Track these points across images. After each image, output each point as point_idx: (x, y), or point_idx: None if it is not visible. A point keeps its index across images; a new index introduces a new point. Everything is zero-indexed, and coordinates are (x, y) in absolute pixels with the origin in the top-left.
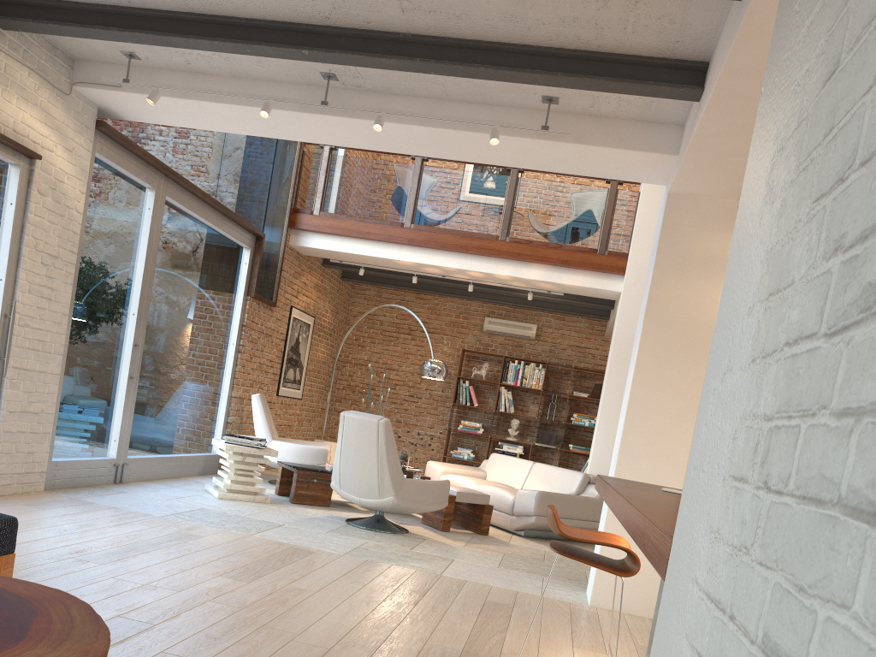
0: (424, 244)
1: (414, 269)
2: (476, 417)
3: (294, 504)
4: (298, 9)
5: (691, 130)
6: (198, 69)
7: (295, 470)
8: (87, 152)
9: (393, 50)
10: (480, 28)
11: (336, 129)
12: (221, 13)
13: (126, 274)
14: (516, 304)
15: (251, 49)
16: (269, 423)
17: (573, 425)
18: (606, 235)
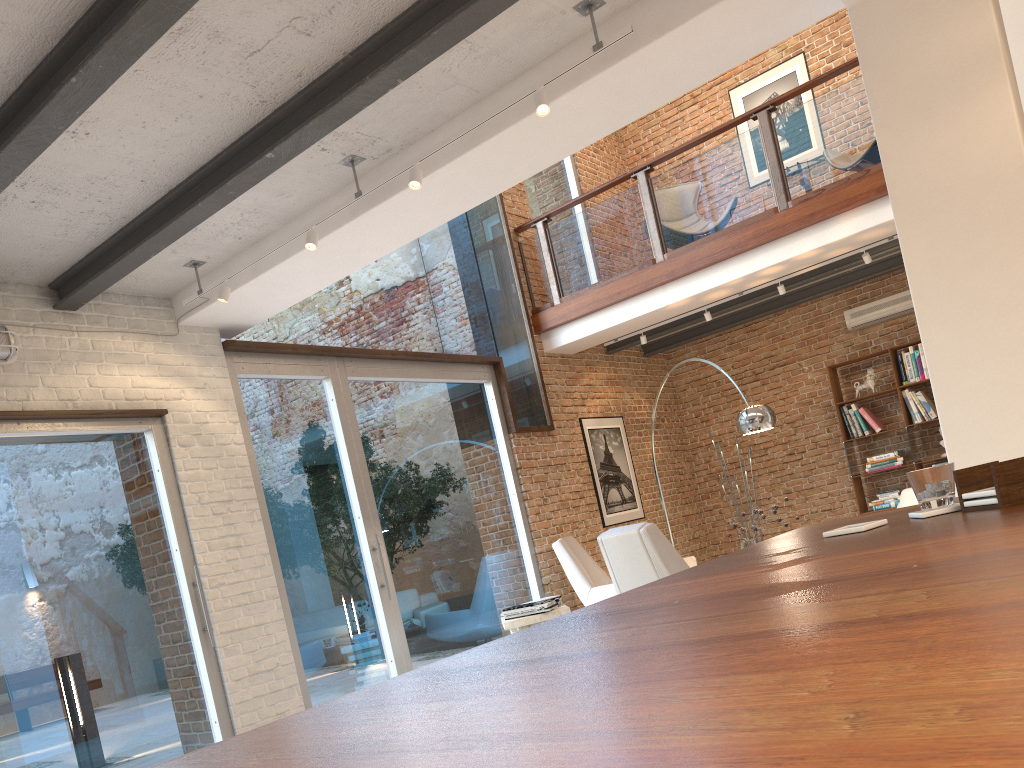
0: (687, 269)
1: (698, 305)
2: (889, 444)
3: None
4: (232, 114)
5: None
6: (253, 238)
7: None
8: (224, 379)
9: (345, 86)
10: None
11: (407, 213)
12: (189, 171)
13: (332, 479)
14: (872, 275)
15: (231, 188)
16: (582, 568)
17: None
18: None
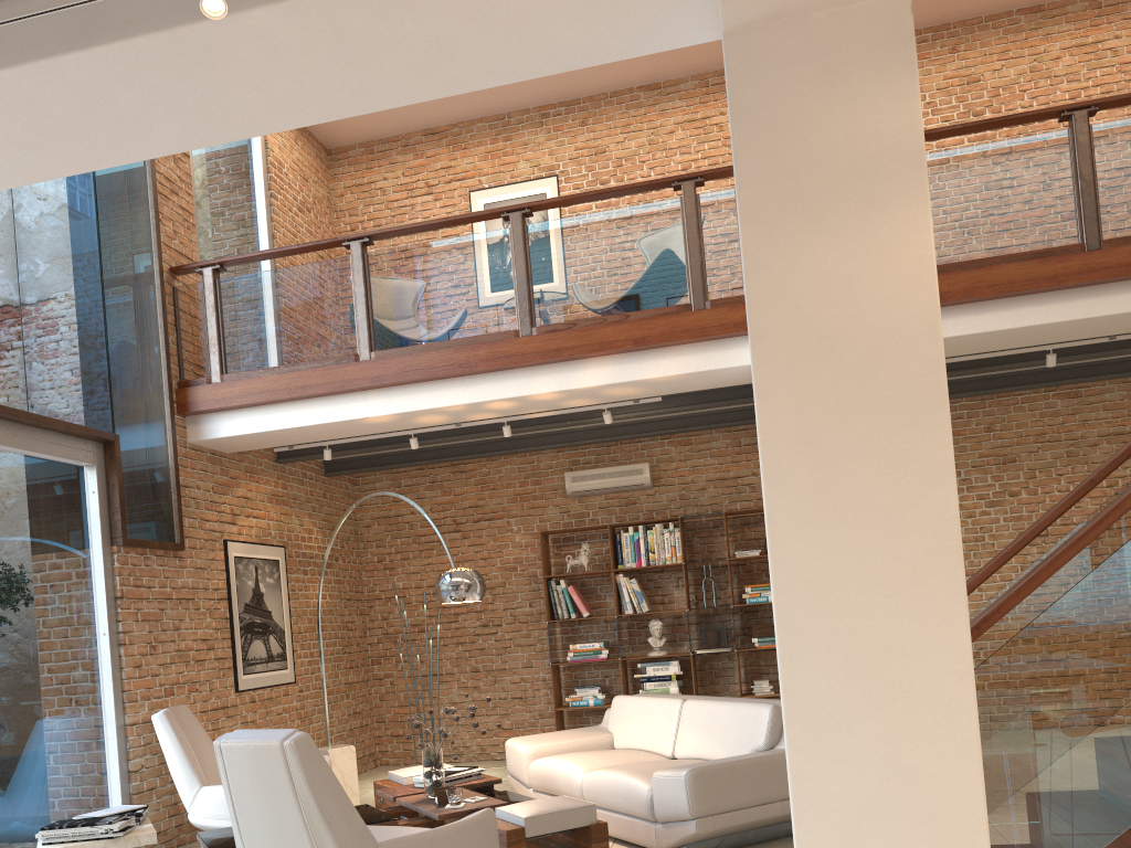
0: (399, 378)
1: (405, 427)
2: (594, 631)
3: None
4: None
5: None
6: None
7: None
8: None
9: None
10: None
11: None
12: None
13: None
14: (603, 438)
15: None
16: (194, 756)
17: (751, 605)
18: (700, 275)
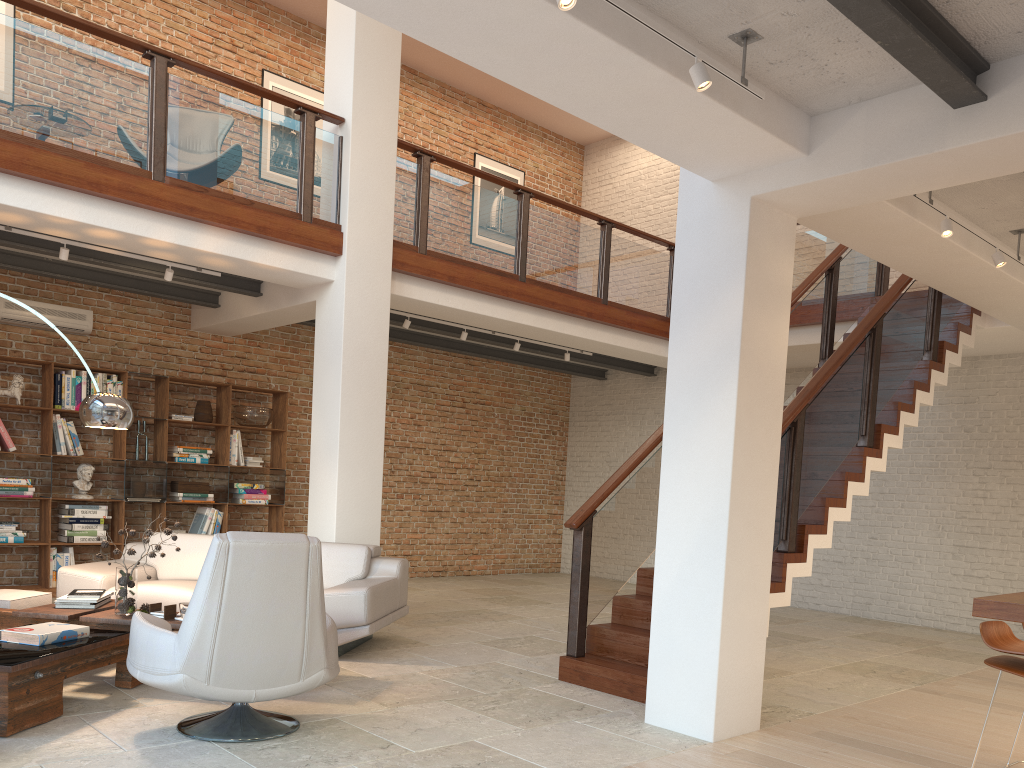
0: (14, 168)
1: None
2: (5, 467)
3: (13, 737)
4: None
5: (920, 140)
6: None
7: (3, 667)
8: None
9: None
10: None
11: None
12: None
13: None
14: (74, 277)
15: None
16: None
17: (167, 463)
18: (311, 195)
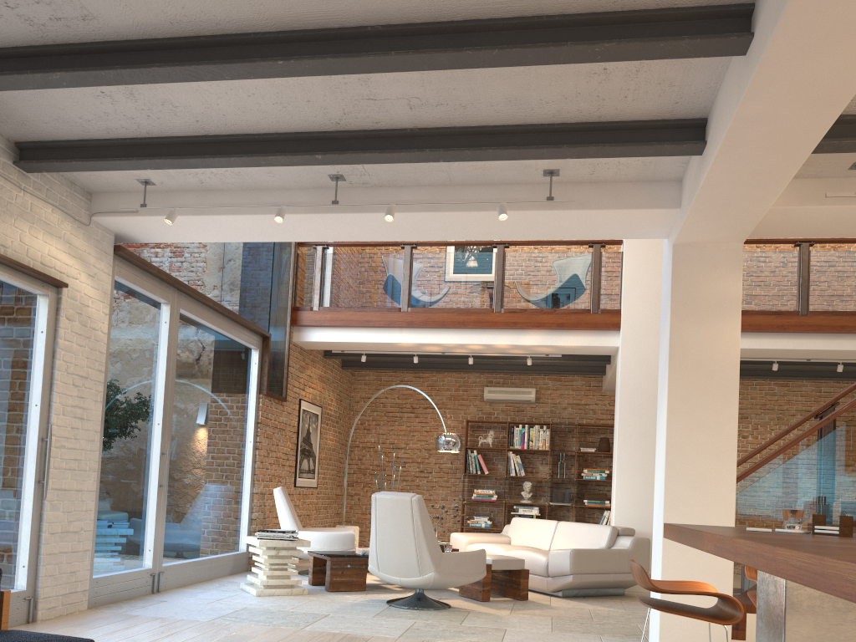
0: (423, 324)
1: (414, 350)
2: (488, 484)
3: (331, 592)
4: (310, 119)
5: (696, 182)
6: (210, 187)
7: (328, 557)
8: (108, 276)
9: (401, 144)
10: (485, 114)
11: (345, 225)
12: (235, 132)
13: (148, 386)
14: (513, 370)
15: (266, 160)
16: (293, 514)
17: (584, 480)
18: (597, 295)
